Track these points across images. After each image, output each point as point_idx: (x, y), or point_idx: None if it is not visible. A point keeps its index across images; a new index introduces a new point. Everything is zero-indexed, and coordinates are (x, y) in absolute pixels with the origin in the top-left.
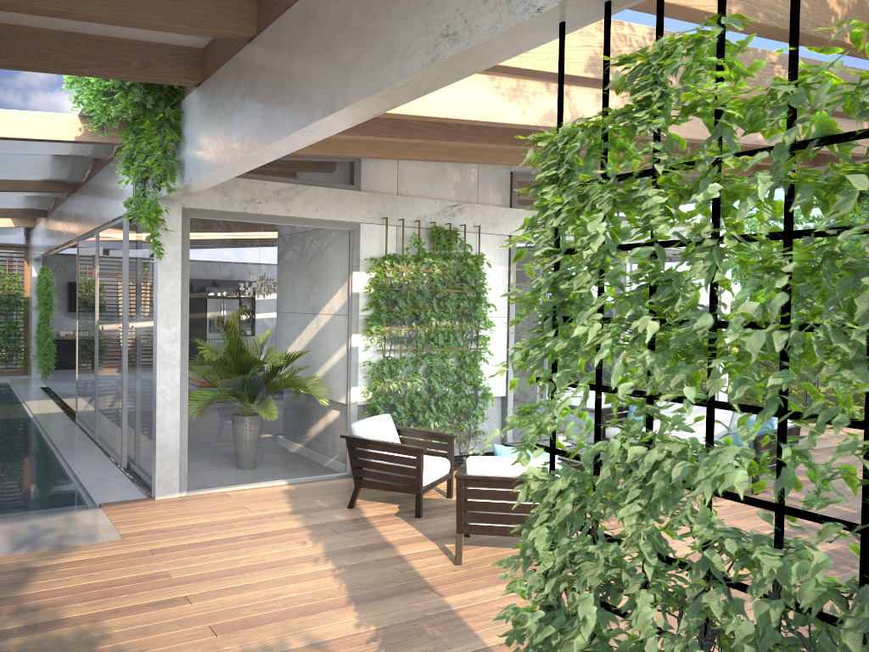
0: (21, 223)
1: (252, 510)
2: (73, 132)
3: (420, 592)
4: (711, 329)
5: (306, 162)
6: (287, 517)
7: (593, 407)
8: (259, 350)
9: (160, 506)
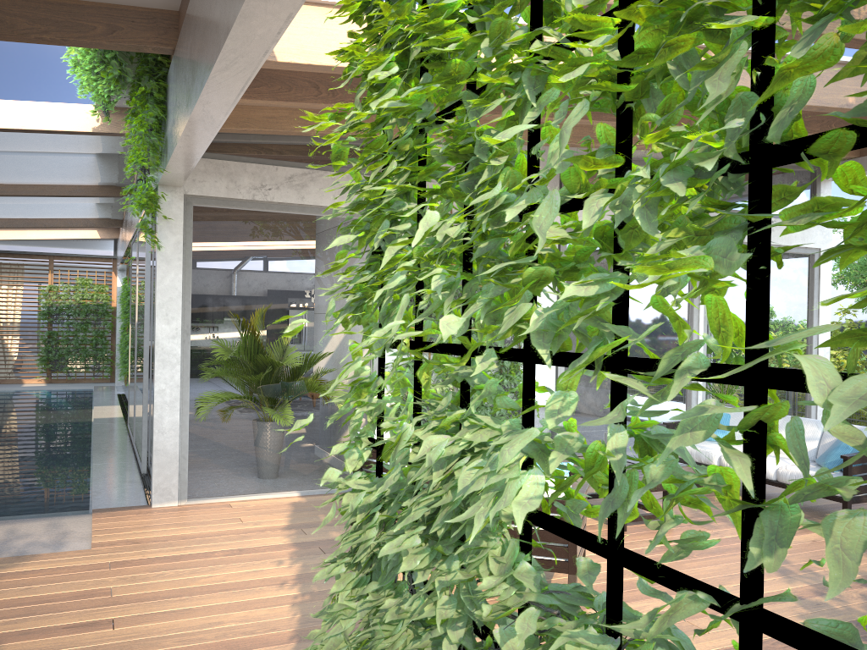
0: (106, 235)
1: (245, 523)
2: (90, 123)
3: None
4: None
5: (324, 146)
6: (278, 532)
7: (661, 421)
8: (269, 348)
9: (152, 514)
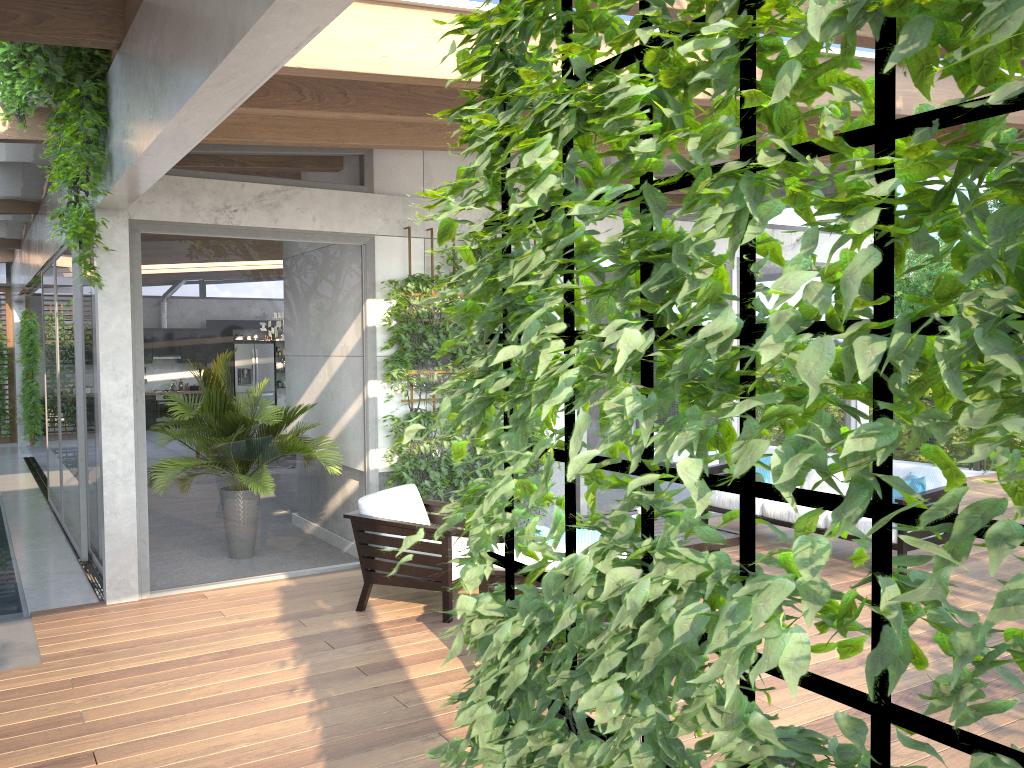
0: None
1: (228, 617)
2: None
3: (423, 738)
4: (745, 342)
5: (299, 157)
6: (272, 626)
7: None
8: (242, 404)
9: (110, 614)
